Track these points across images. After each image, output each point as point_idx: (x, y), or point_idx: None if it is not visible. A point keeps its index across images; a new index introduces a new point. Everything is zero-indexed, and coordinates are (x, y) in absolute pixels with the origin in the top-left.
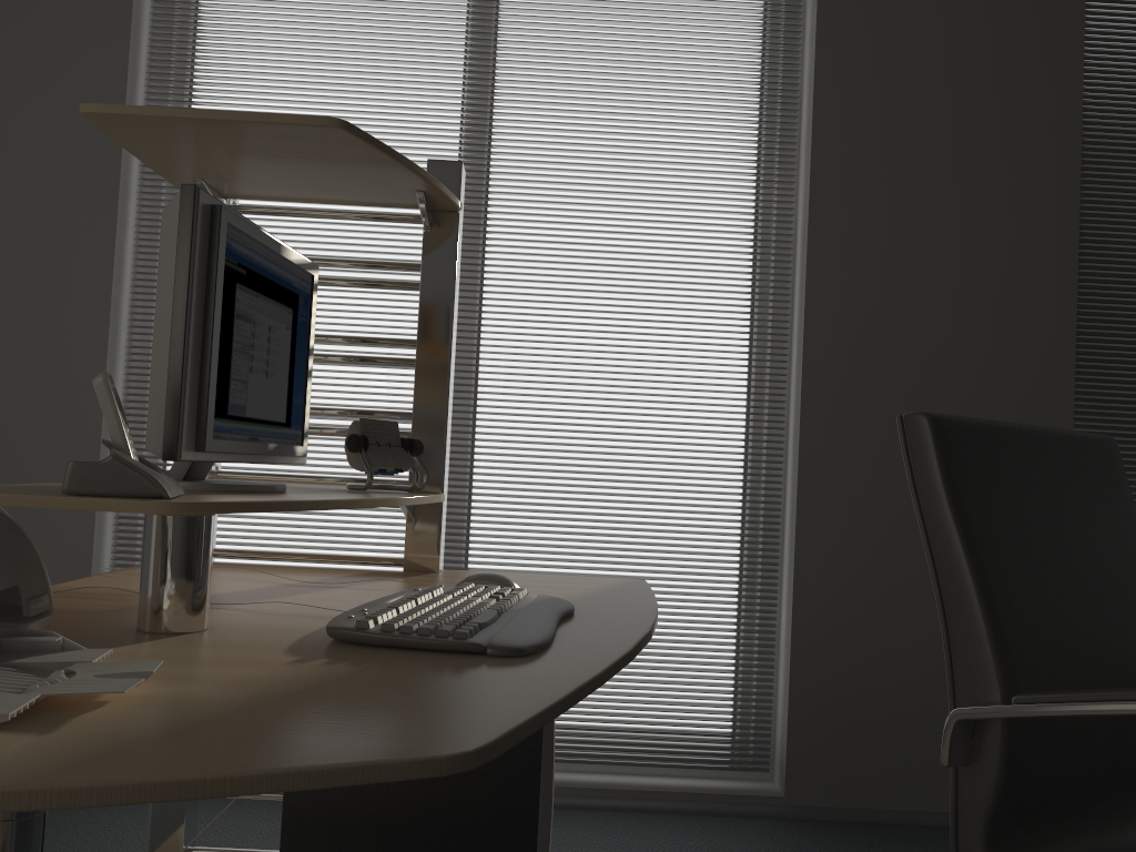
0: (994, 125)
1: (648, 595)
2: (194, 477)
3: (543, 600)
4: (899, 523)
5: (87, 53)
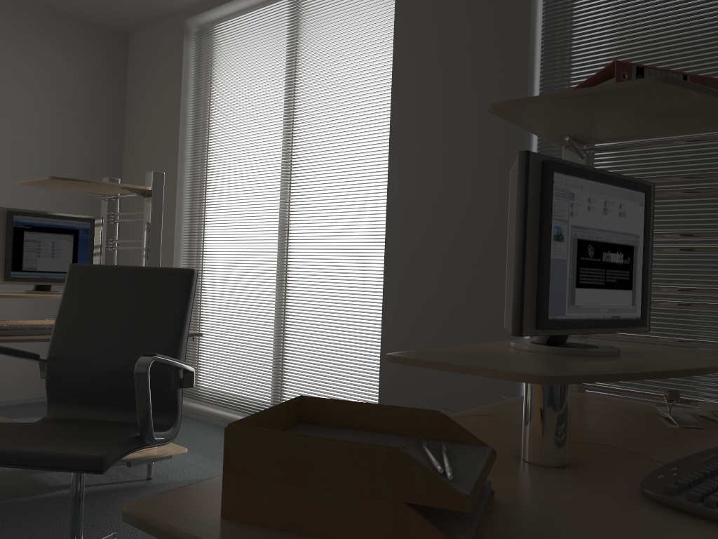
0: (478, 81)
1: None
2: (42, 289)
3: None
4: (427, 318)
5: (170, 133)
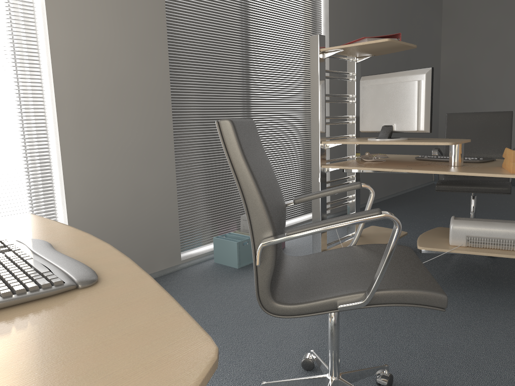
0: None
1: (55, 222)
2: None
3: (31, 243)
4: (109, 157)
5: None
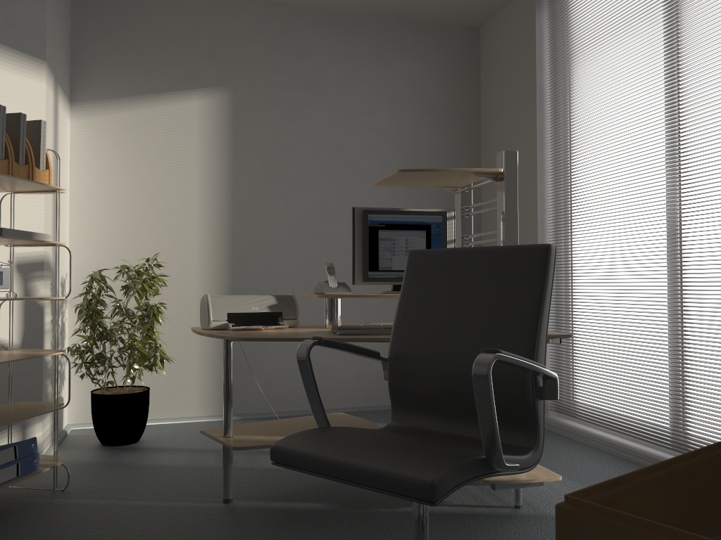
0: None
1: None
2: (399, 290)
3: None
4: None
5: (526, 118)
